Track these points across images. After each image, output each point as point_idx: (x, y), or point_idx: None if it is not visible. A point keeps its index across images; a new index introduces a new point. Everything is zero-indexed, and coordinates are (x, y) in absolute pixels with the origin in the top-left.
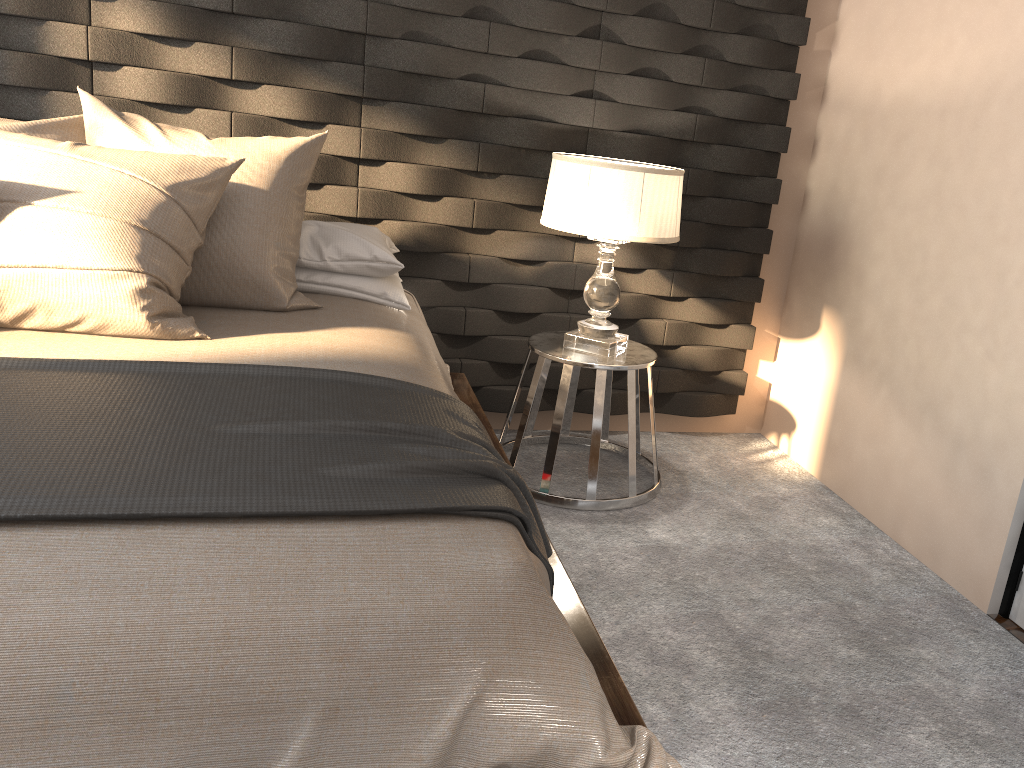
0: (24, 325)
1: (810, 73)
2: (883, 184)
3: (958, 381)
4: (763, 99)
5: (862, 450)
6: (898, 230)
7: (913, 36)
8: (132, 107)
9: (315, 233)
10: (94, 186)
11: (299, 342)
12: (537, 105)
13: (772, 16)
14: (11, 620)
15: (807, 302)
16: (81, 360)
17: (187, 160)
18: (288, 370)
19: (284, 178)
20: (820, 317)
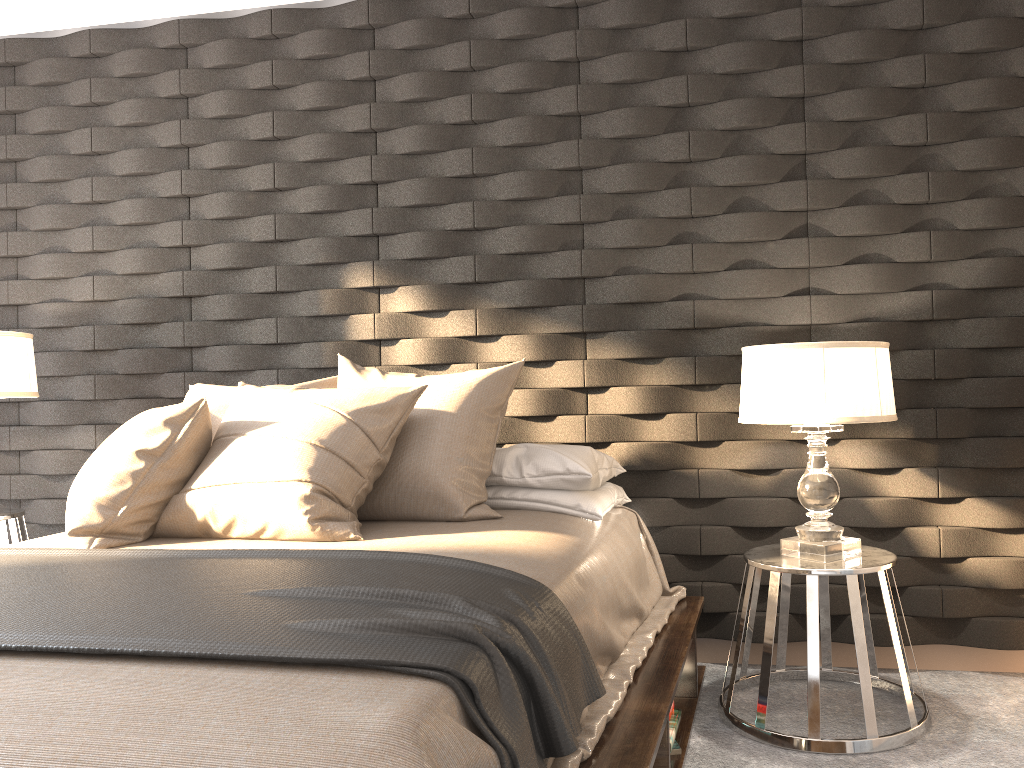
0: (232, 534)
1: None
2: None
3: None
4: (1014, 260)
5: None
6: None
7: None
8: (406, 371)
9: (522, 454)
10: (292, 416)
11: (438, 540)
12: (751, 312)
13: (1006, 172)
14: None
15: None
16: (219, 549)
17: (374, 390)
18: (375, 553)
19: (472, 401)
20: None
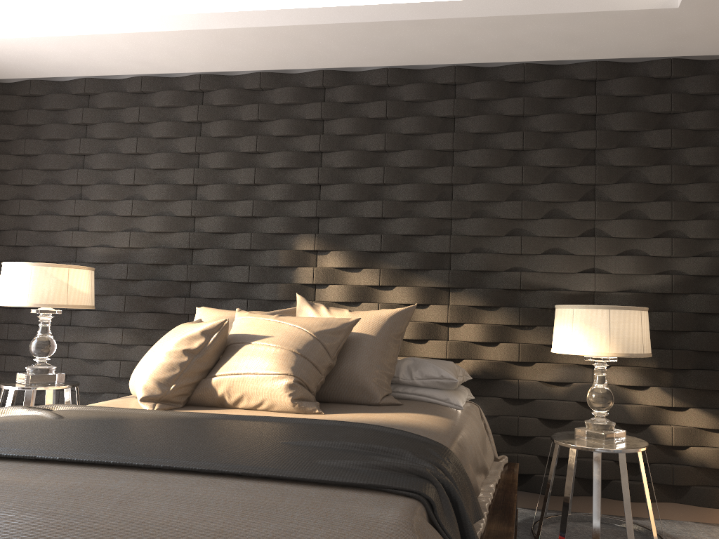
0: (239, 406)
1: None
2: None
3: None
4: None
5: None
6: None
7: None
8: (331, 305)
9: (411, 364)
10: (279, 333)
11: (371, 416)
12: (556, 281)
13: None
14: (132, 508)
15: None
16: (245, 415)
17: (329, 319)
18: (344, 422)
19: (385, 329)
20: None
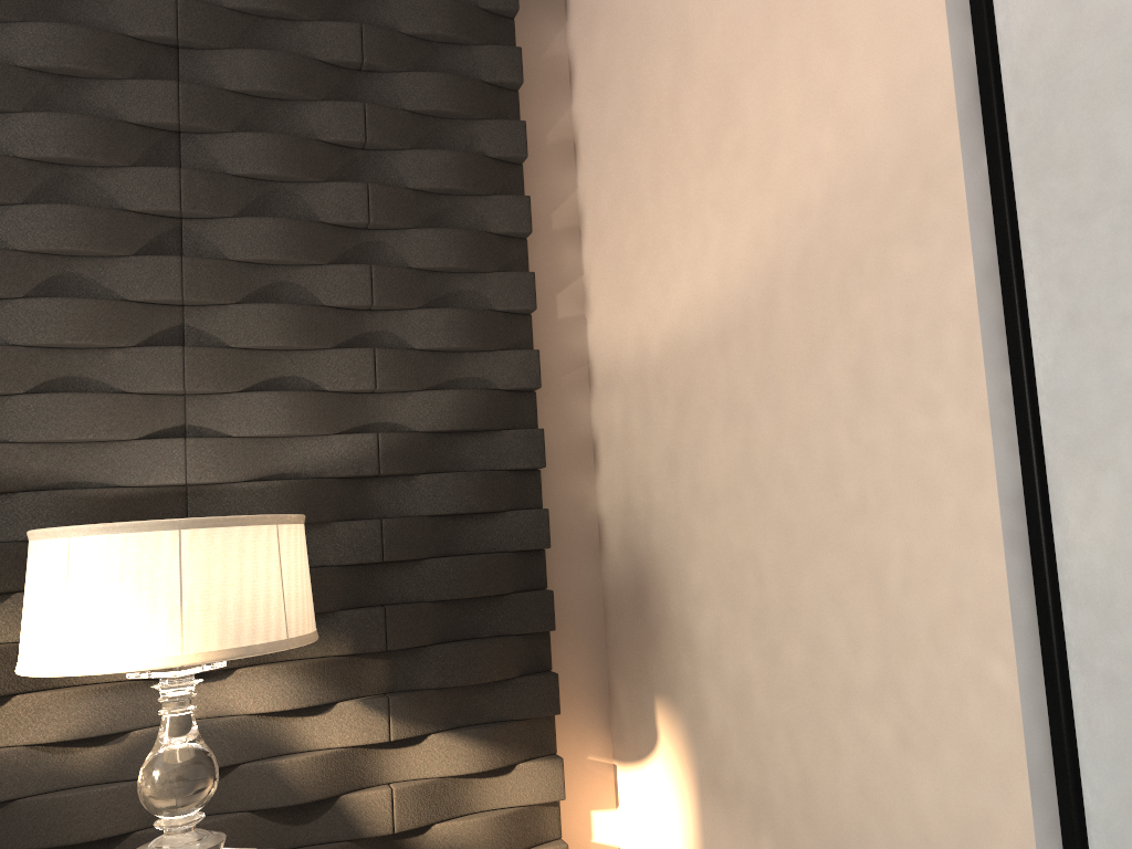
0: None
1: (562, 350)
2: (680, 476)
3: (871, 804)
4: (487, 394)
5: None
6: (715, 542)
7: (663, 251)
8: None
9: None
10: None
11: None
12: (78, 464)
13: (475, 277)
14: None
15: (635, 695)
16: None
17: None
18: None
19: None
20: (655, 717)
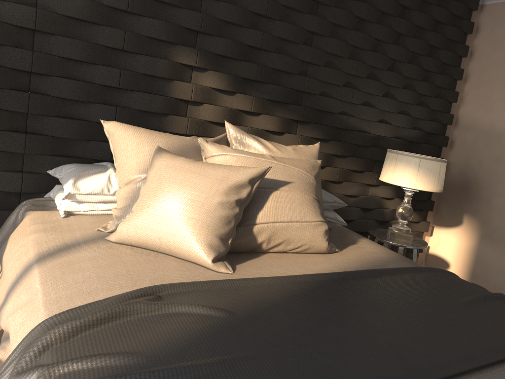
0: (270, 250)
1: (452, 113)
2: (500, 164)
3: None
4: (441, 124)
5: (496, 277)
6: None
7: None
8: (205, 124)
9: None
10: (296, 179)
11: (367, 250)
12: (363, 125)
13: (445, 90)
14: None
15: (452, 211)
16: (350, 271)
17: (311, 162)
18: (414, 269)
19: None
20: (462, 218)
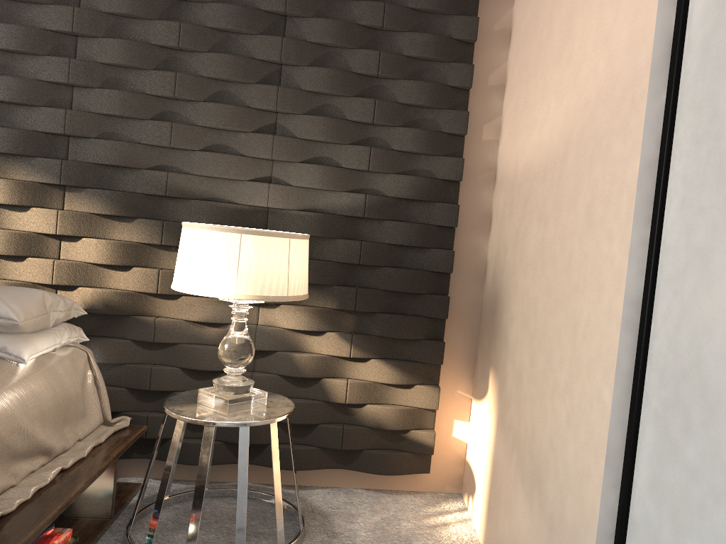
0: None
1: (481, 159)
2: (517, 247)
3: (552, 450)
4: (430, 180)
5: (503, 522)
6: (524, 289)
7: (532, 111)
8: None
9: None
10: None
11: None
12: (219, 189)
13: (434, 111)
14: None
15: (484, 364)
16: None
17: None
18: None
19: None
20: (489, 378)
